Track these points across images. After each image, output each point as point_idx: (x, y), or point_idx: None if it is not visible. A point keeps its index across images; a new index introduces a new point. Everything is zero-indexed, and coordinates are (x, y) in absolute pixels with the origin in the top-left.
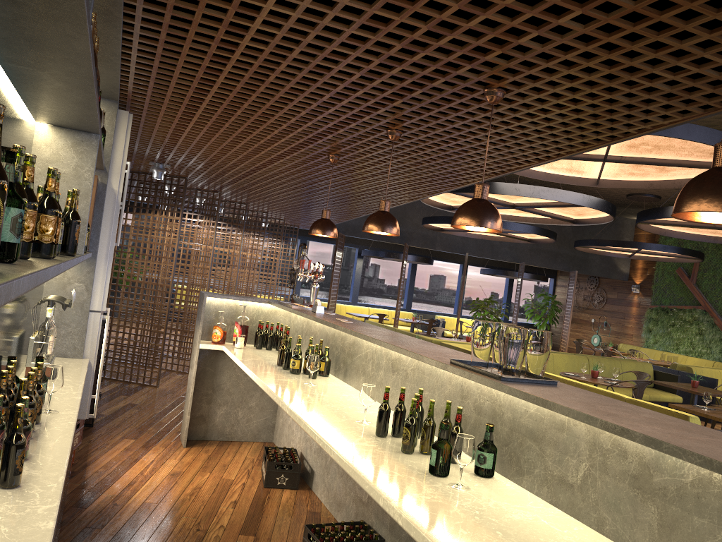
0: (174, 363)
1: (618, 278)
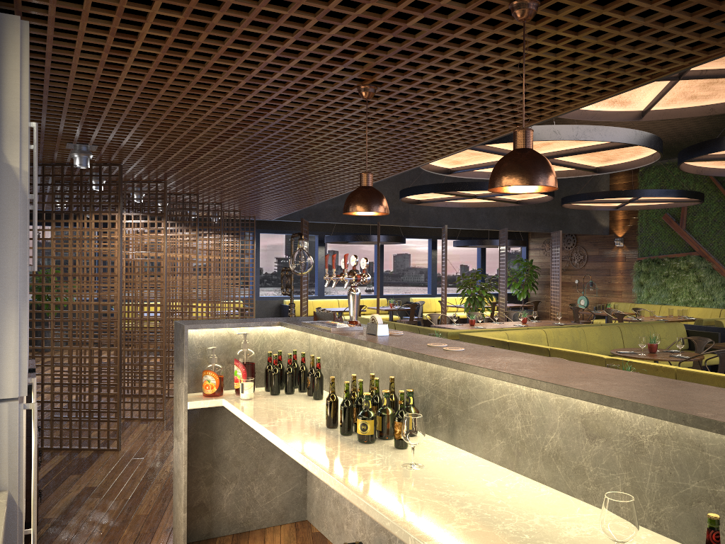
0: (134, 409)
1: (599, 233)
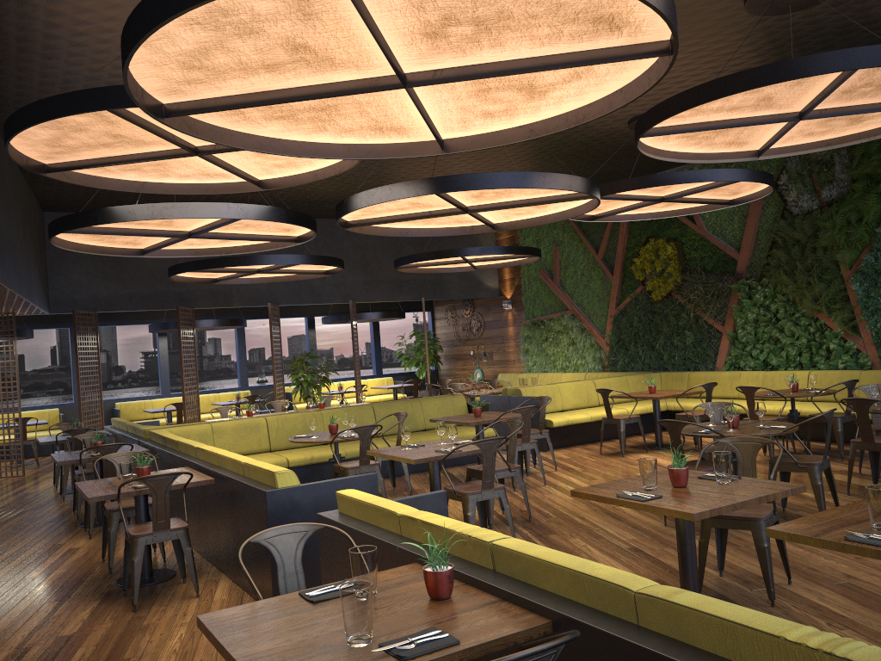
0: None
1: (487, 296)
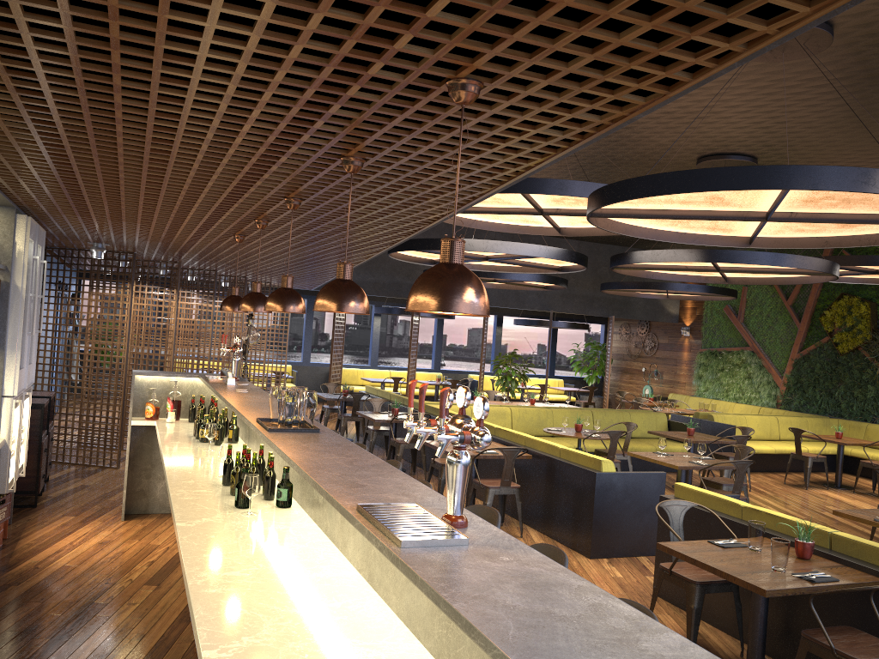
0: None
1: (667, 320)
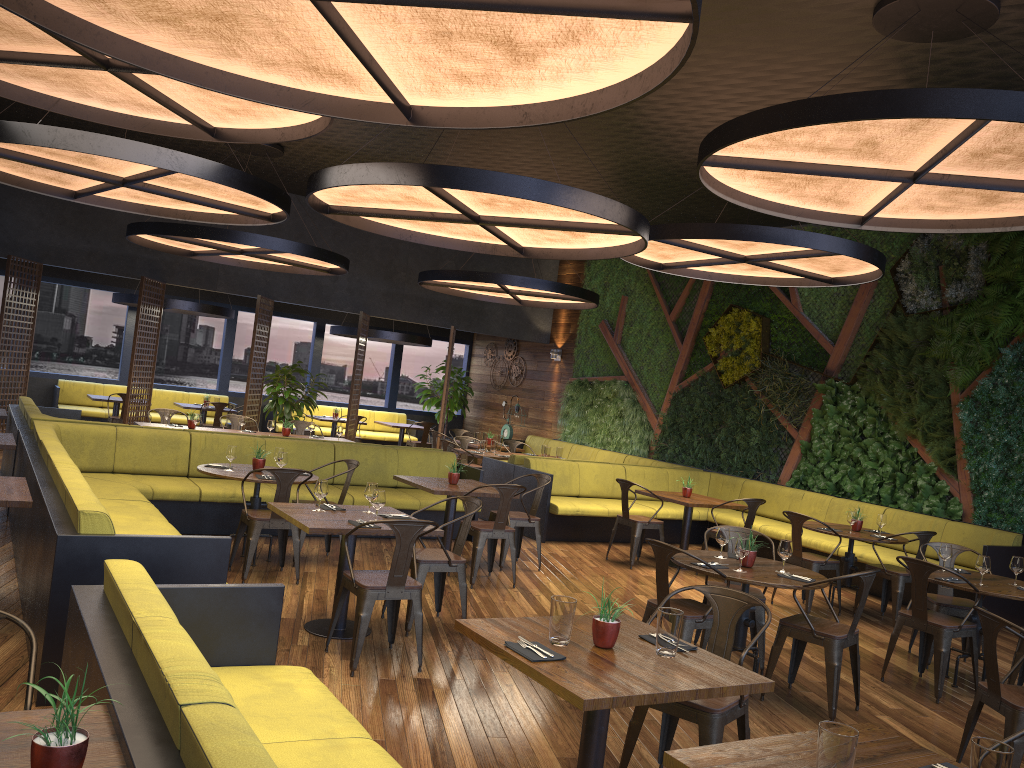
0: None
1: (534, 339)
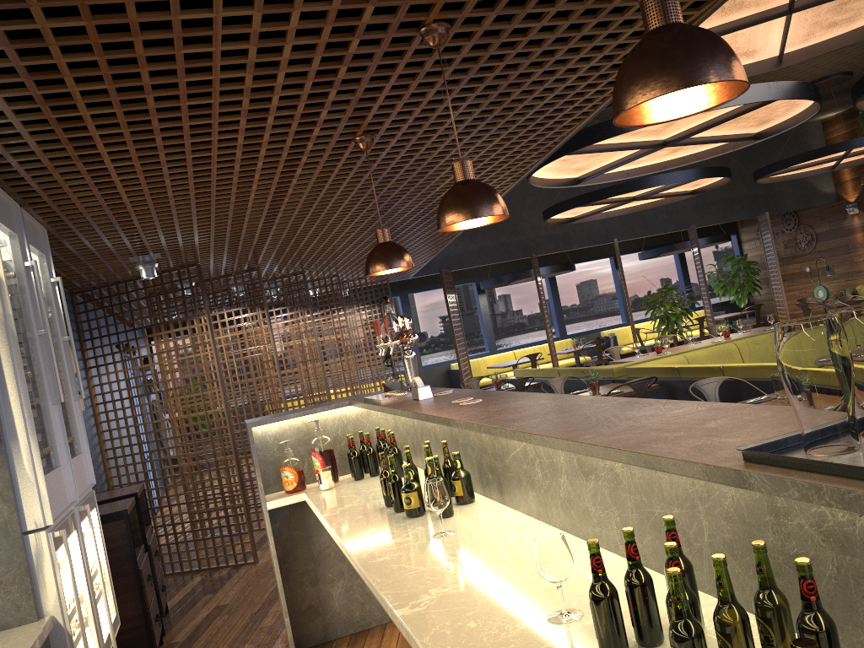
0: None
1: (824, 203)
